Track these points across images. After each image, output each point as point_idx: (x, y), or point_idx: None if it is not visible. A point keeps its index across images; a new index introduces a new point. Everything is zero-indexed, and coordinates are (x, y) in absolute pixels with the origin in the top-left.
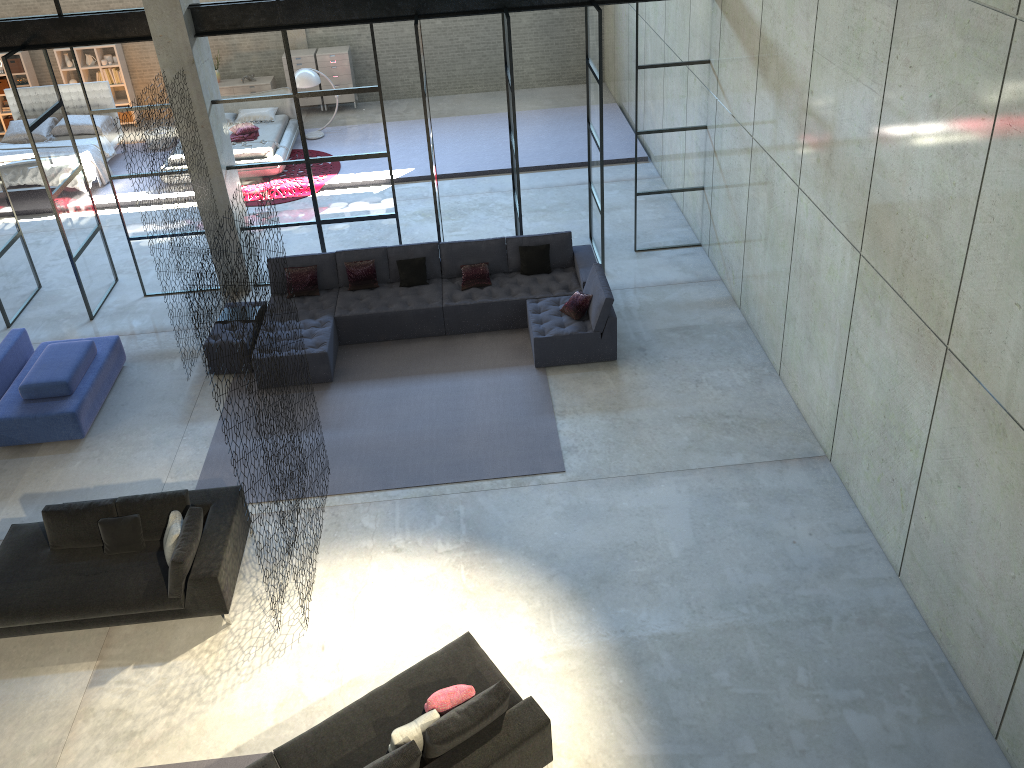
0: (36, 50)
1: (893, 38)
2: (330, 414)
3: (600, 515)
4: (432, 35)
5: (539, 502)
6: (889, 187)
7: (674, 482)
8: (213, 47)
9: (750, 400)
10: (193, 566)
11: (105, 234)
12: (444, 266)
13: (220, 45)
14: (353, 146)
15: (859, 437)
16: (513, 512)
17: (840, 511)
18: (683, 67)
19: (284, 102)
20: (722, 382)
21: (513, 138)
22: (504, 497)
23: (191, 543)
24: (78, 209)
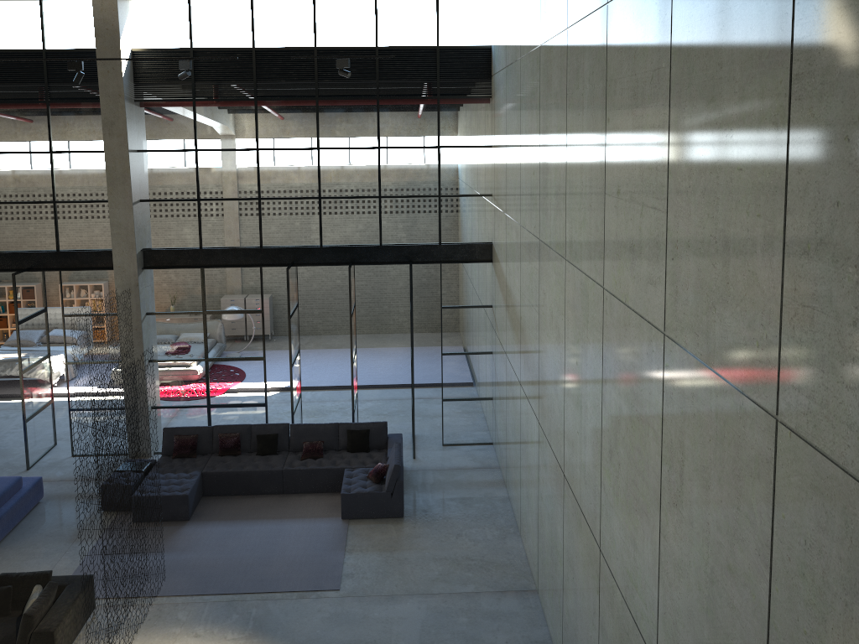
0: (37, 272)
1: (539, 277)
2: (180, 542)
3: (355, 620)
4: (333, 290)
5: (313, 609)
6: (543, 371)
7: (418, 601)
8: (154, 276)
9: (493, 549)
10: (39, 623)
11: (58, 413)
12: (291, 441)
13: (159, 275)
14: (240, 350)
15: (545, 564)
16: (291, 615)
17: (534, 628)
18: (474, 309)
19: (196, 316)
20: (476, 536)
21: (354, 352)
22: (288, 604)
23: (42, 604)
24: (39, 385)
